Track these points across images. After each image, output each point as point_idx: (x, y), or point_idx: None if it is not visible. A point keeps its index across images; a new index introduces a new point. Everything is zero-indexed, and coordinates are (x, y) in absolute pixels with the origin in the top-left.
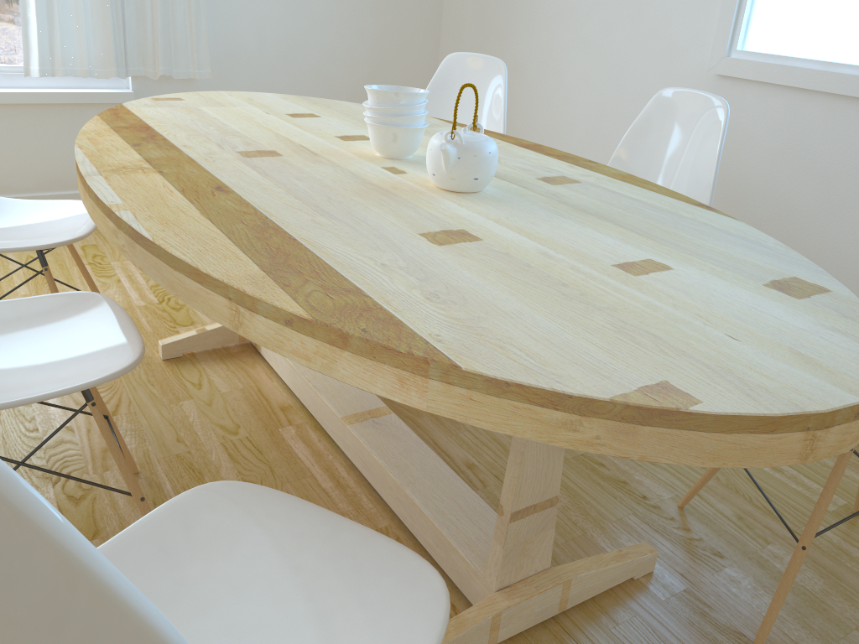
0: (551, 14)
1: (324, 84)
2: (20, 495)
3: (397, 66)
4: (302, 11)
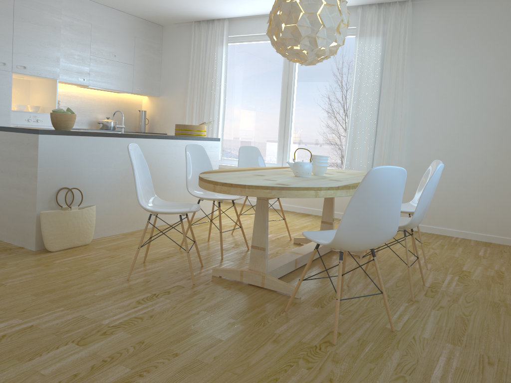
0: None
1: (463, 186)
2: (128, 148)
3: (509, 182)
4: (453, 153)
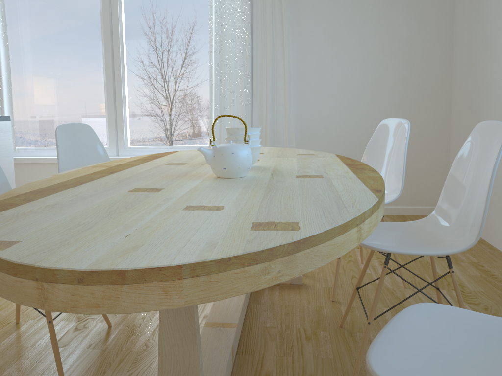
0: (501, 94)
1: None
2: None
3: (417, 139)
4: (351, 111)
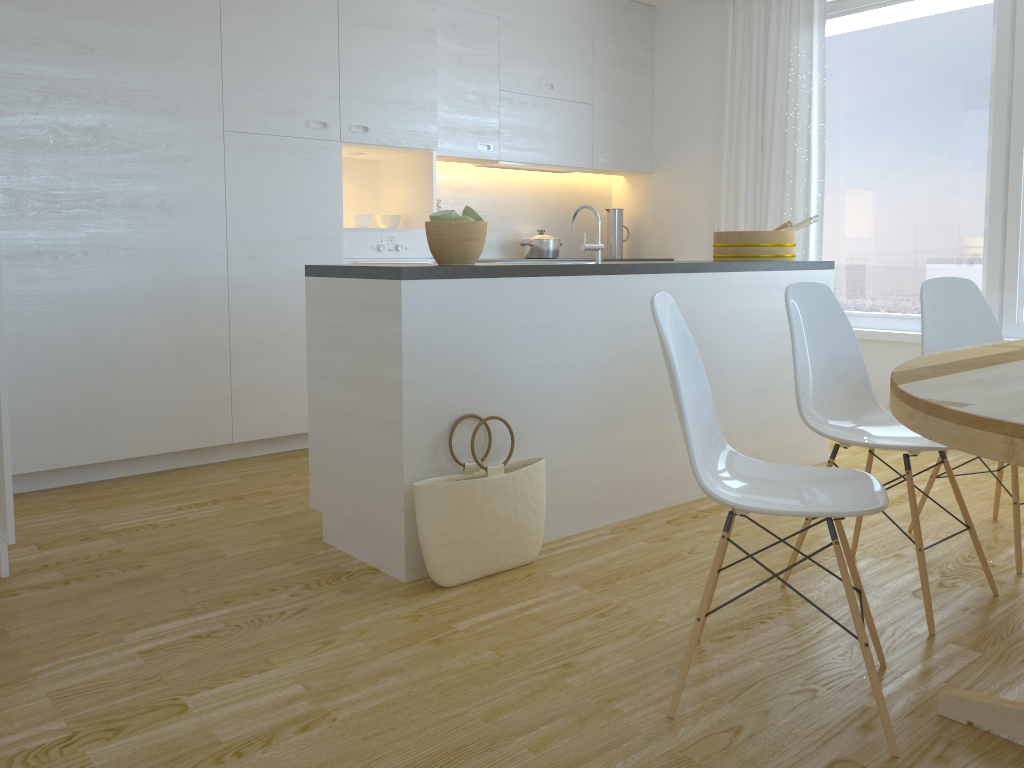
0: None
1: None
2: (652, 308)
3: None
4: None
